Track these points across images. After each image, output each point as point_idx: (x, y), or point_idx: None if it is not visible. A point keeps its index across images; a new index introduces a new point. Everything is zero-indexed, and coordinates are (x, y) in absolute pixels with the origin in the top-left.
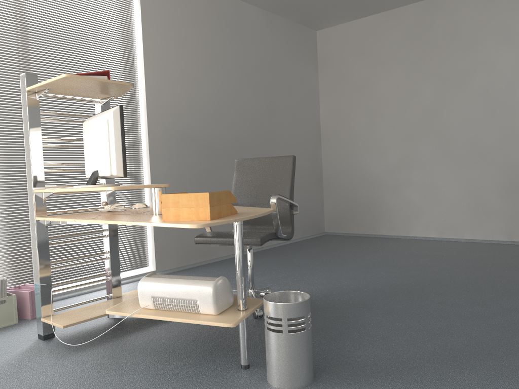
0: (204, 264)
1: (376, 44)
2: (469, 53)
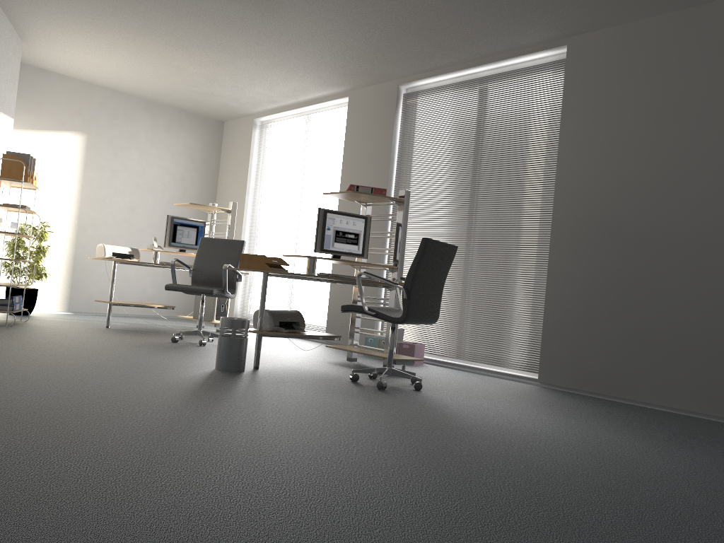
0: (604, 398)
1: None
2: None
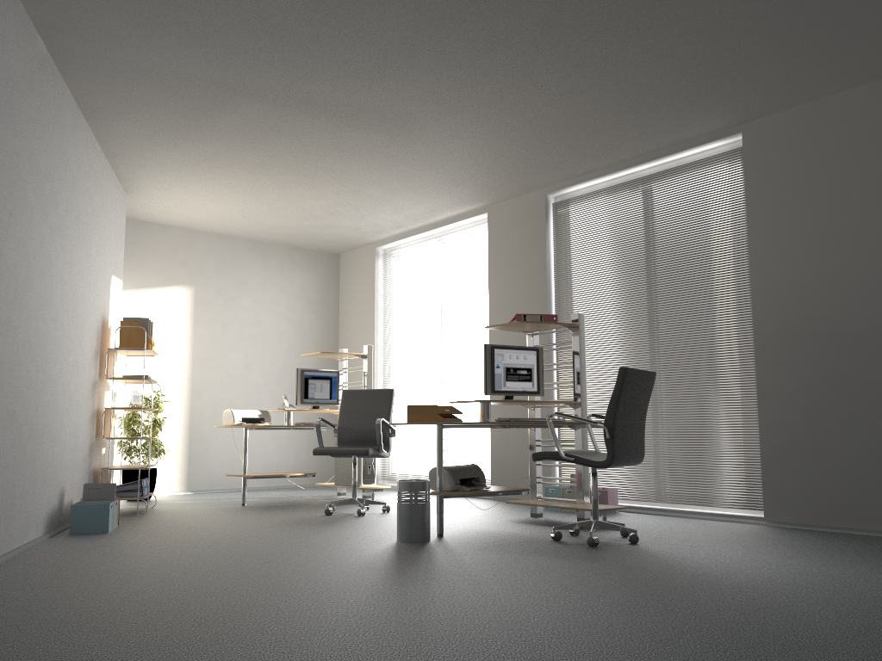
0: (850, 533)
1: None
2: None
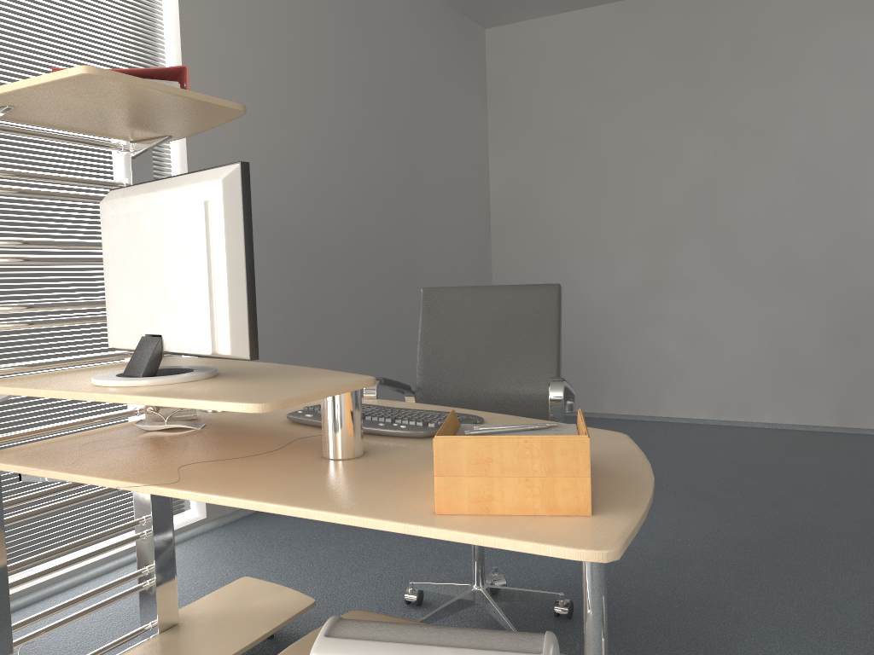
0: None
1: (602, 61)
2: (778, 89)
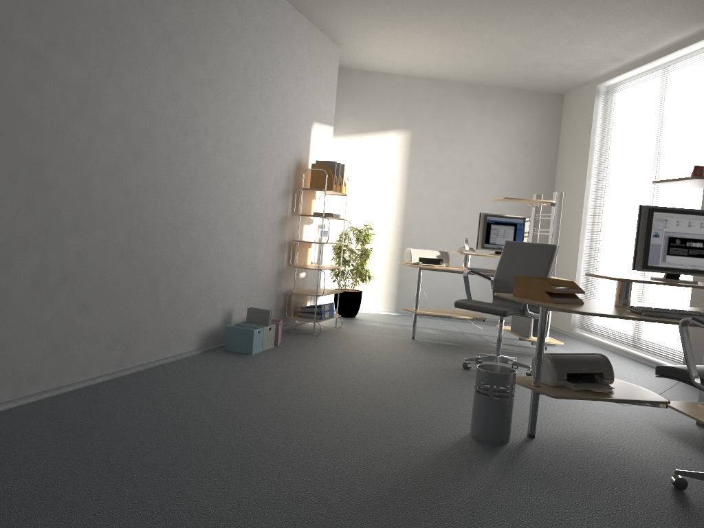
0: None
1: None
2: None
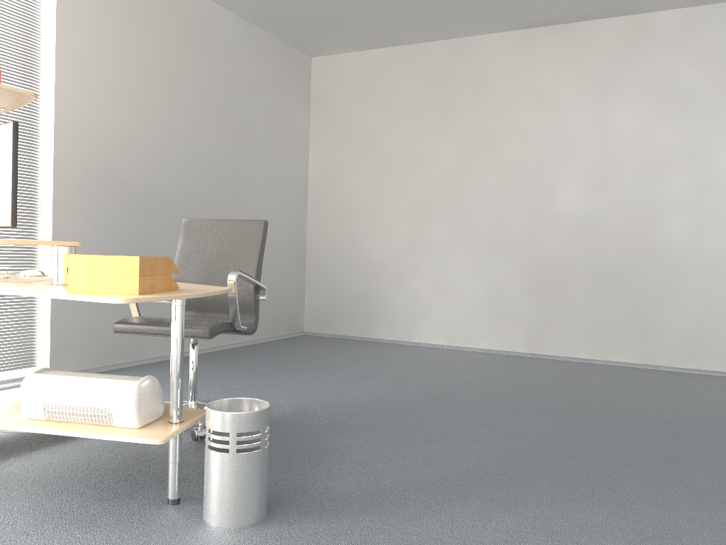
0: (125, 367)
1: (388, 86)
2: (500, 114)
